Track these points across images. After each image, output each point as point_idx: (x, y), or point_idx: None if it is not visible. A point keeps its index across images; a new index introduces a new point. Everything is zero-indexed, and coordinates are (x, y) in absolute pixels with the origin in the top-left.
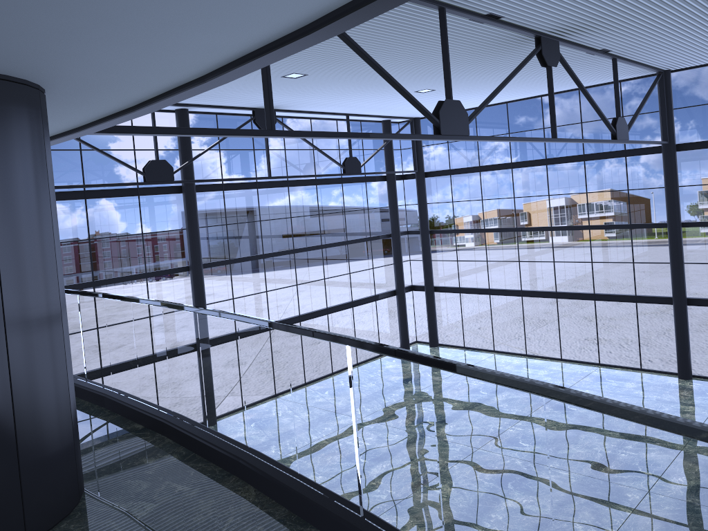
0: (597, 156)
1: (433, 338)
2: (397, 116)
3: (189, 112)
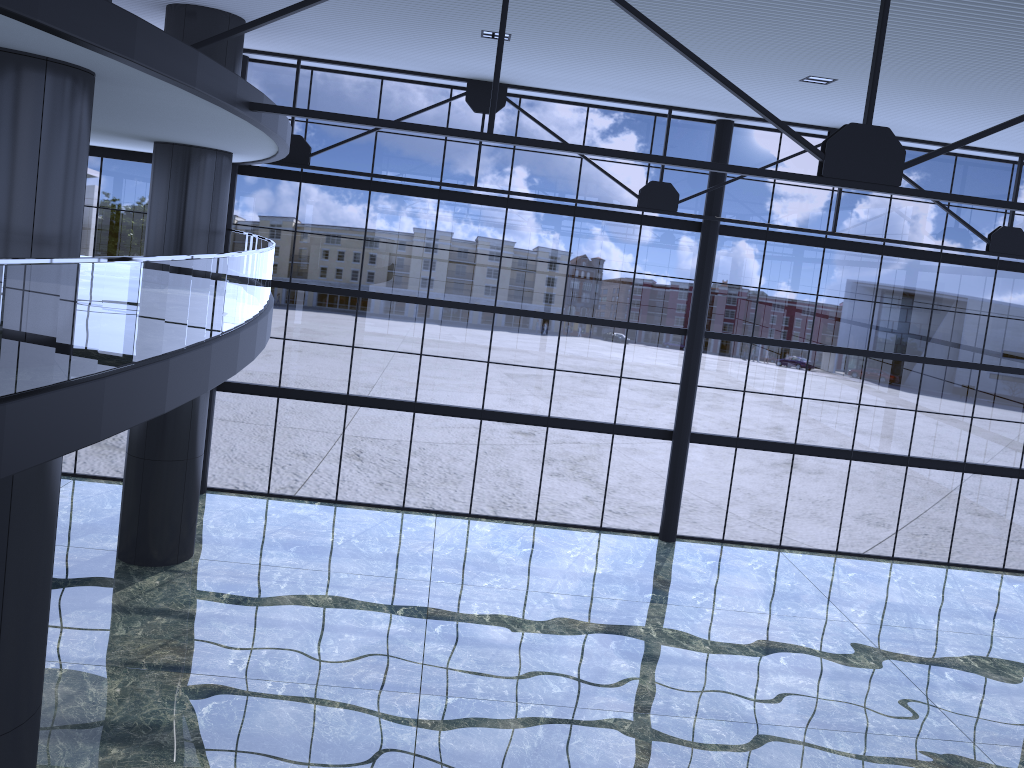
0: None
1: None
2: None
3: (739, 125)
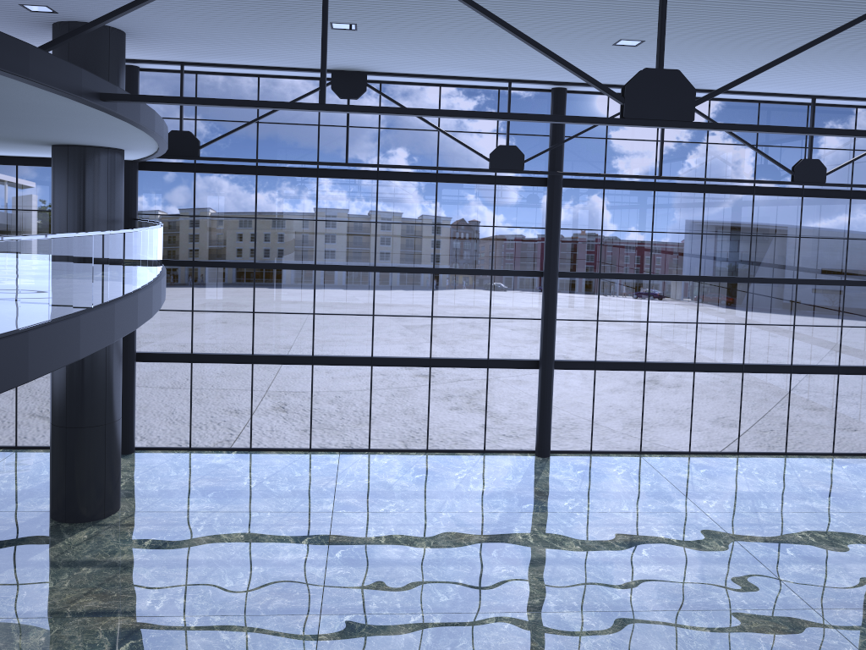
0: None
1: None
2: None
3: (571, 92)
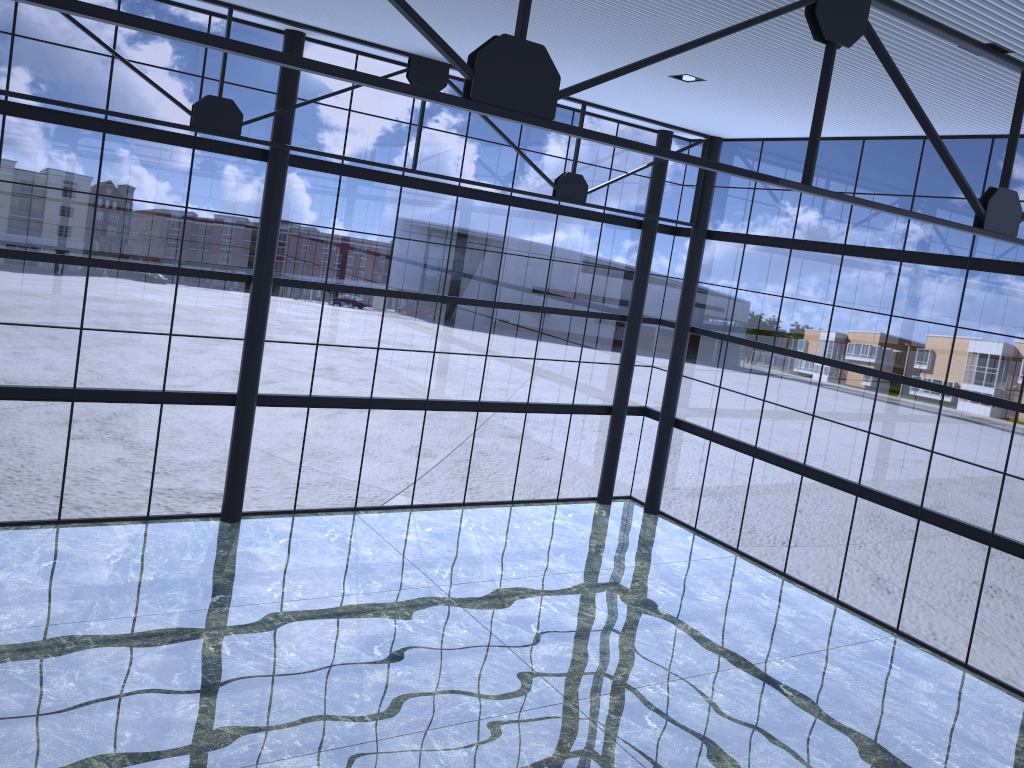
0: (992, 266)
1: (651, 499)
2: (680, 127)
3: (311, 40)
